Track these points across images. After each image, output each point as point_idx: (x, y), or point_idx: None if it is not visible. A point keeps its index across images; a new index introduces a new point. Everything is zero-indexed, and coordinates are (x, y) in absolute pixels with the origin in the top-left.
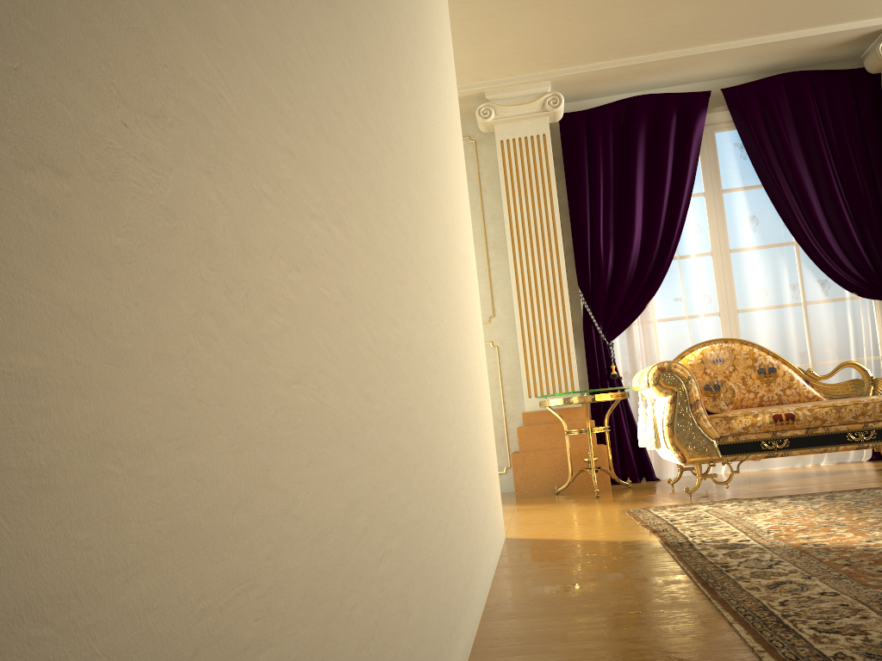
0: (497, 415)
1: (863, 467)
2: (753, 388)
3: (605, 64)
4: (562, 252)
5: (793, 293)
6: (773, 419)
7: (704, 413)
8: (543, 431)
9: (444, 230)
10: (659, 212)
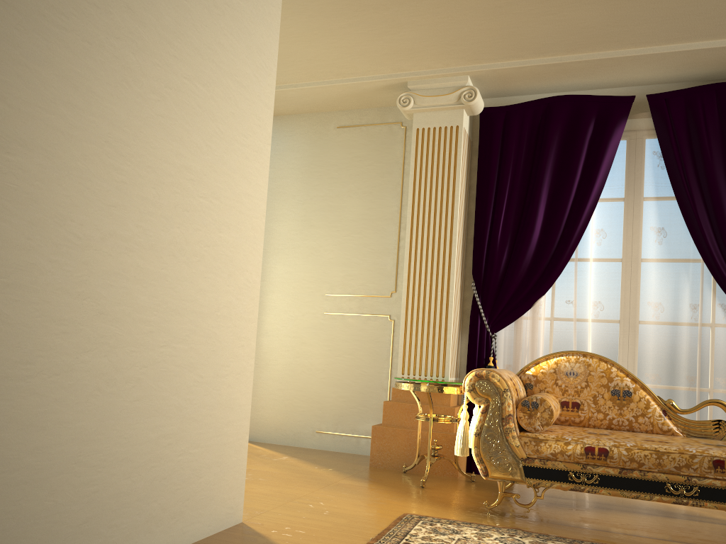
0: (383, 384)
1: (721, 515)
2: (603, 409)
3: (521, 62)
4: (455, 241)
5: (693, 314)
6: (584, 451)
7: (515, 430)
8: (406, 409)
9: (36, 217)
10: (561, 213)
